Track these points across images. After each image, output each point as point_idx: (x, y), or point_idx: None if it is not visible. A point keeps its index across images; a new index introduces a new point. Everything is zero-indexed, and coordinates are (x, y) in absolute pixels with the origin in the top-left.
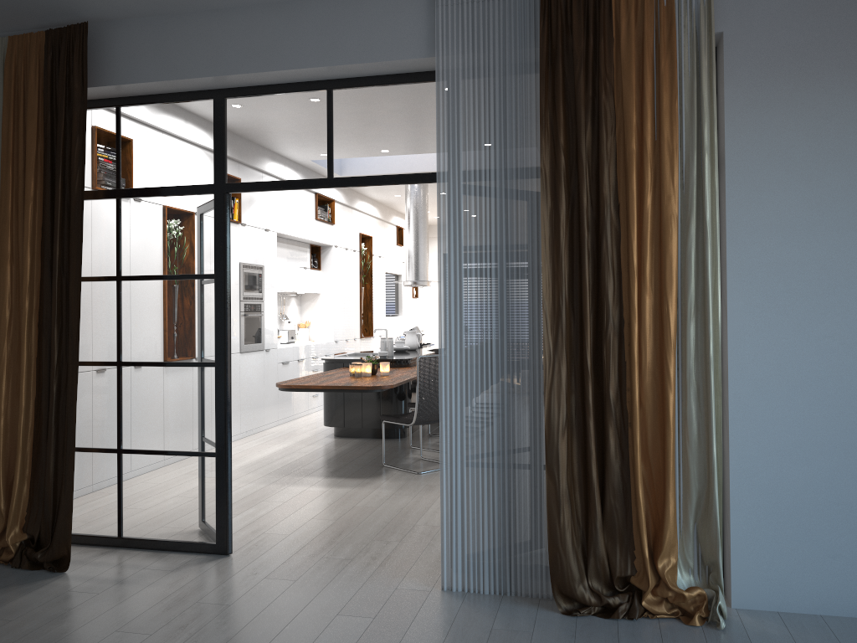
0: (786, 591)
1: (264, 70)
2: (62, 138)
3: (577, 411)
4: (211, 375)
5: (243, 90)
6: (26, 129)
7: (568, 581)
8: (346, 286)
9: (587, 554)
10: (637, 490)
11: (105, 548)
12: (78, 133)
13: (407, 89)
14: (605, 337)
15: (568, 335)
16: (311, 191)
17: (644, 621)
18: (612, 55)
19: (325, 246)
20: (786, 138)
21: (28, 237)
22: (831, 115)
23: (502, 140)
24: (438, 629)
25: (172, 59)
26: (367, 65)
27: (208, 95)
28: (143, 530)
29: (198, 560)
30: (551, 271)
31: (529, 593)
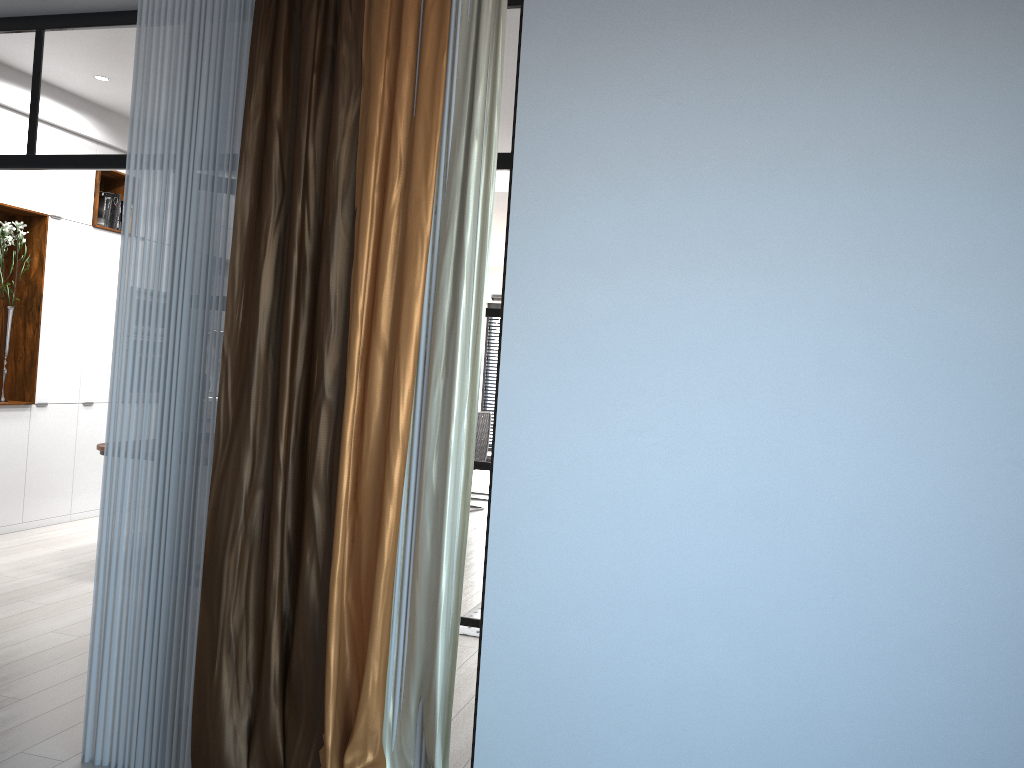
0: None
1: None
2: None
3: (266, 515)
4: None
5: None
6: None
7: None
8: None
9: (252, 733)
10: (327, 642)
11: None
12: None
13: (135, 33)
14: (313, 407)
15: (261, 399)
16: None
17: None
18: None
19: None
20: (601, 124)
21: None
22: (667, 91)
23: (214, 106)
24: None
25: None
26: None
27: None
28: None
29: None
30: (244, 302)
31: None
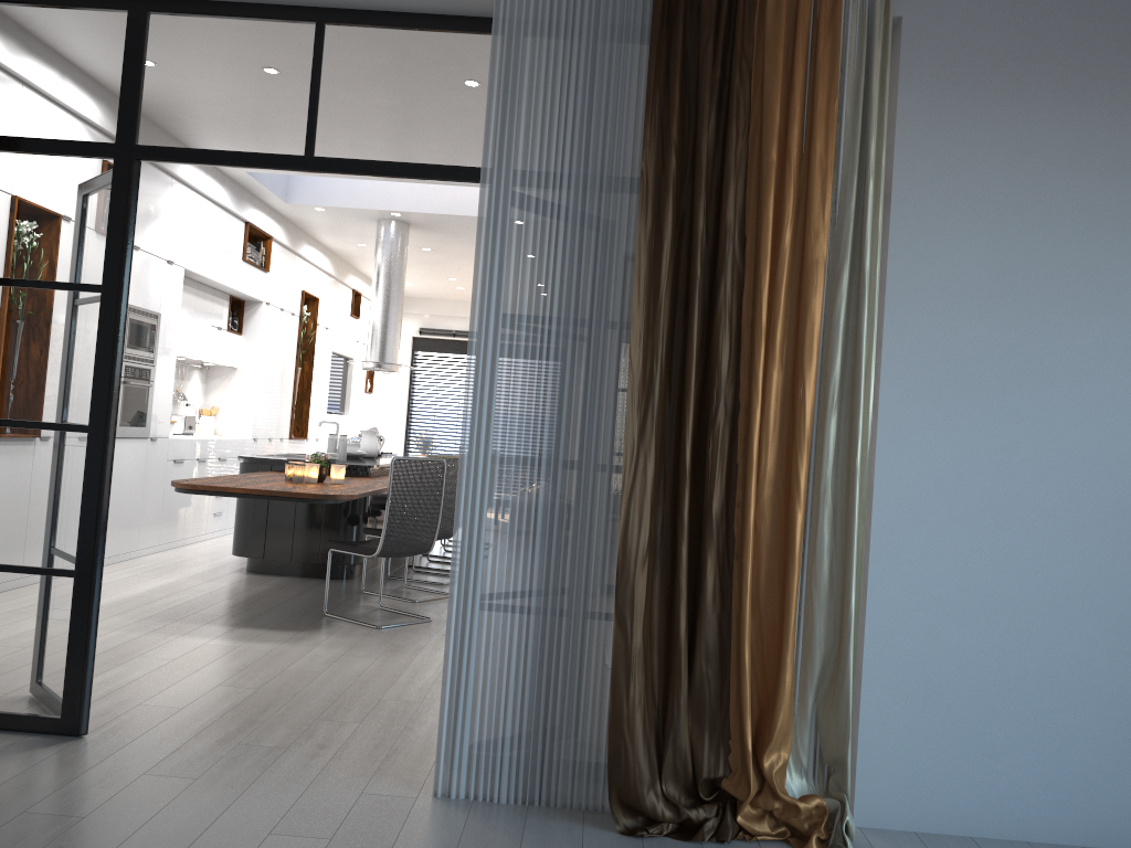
0: (927, 803)
1: None
2: None
3: (663, 532)
4: (80, 446)
5: (179, 4)
6: None
7: (634, 784)
8: (277, 363)
9: (664, 745)
10: (742, 651)
11: None
12: None
13: (441, 38)
14: (712, 426)
15: (661, 418)
16: (241, 218)
17: (740, 845)
18: (753, 25)
19: (251, 301)
20: (973, 173)
21: None
22: (1032, 149)
23: (585, 125)
24: None
25: None
26: None
27: (120, 4)
28: None
29: (28, 744)
30: (645, 323)
31: (568, 802)
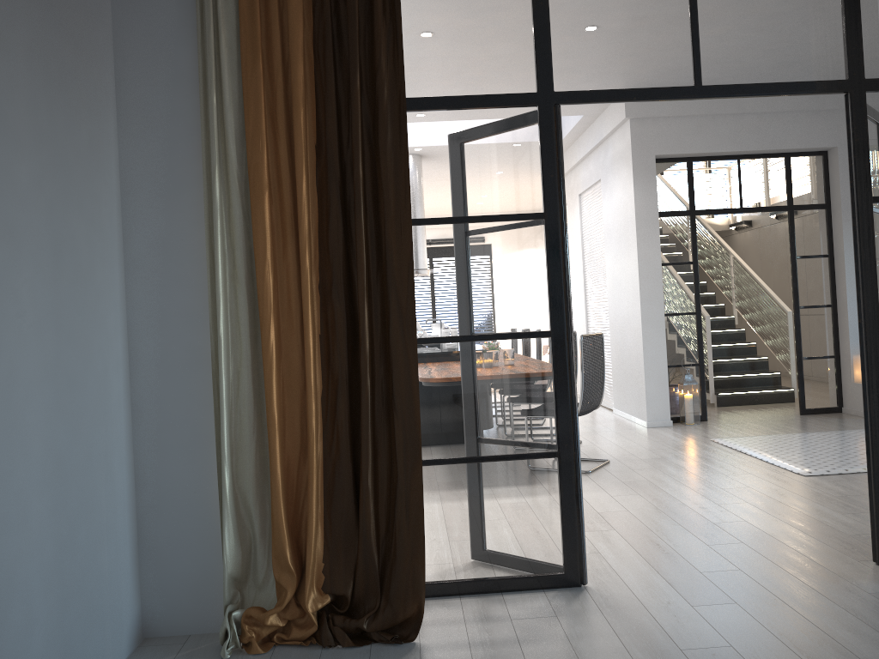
0: None
1: None
2: (357, 13)
3: None
4: (544, 348)
5: None
6: (280, 1)
7: None
8: None
9: None
10: None
11: None
12: (382, 7)
13: None
14: None
15: None
16: None
17: None
18: None
19: None
20: None
21: (304, 157)
22: None
23: None
24: None
25: None
26: None
27: None
28: (453, 569)
29: (559, 598)
30: None
31: None
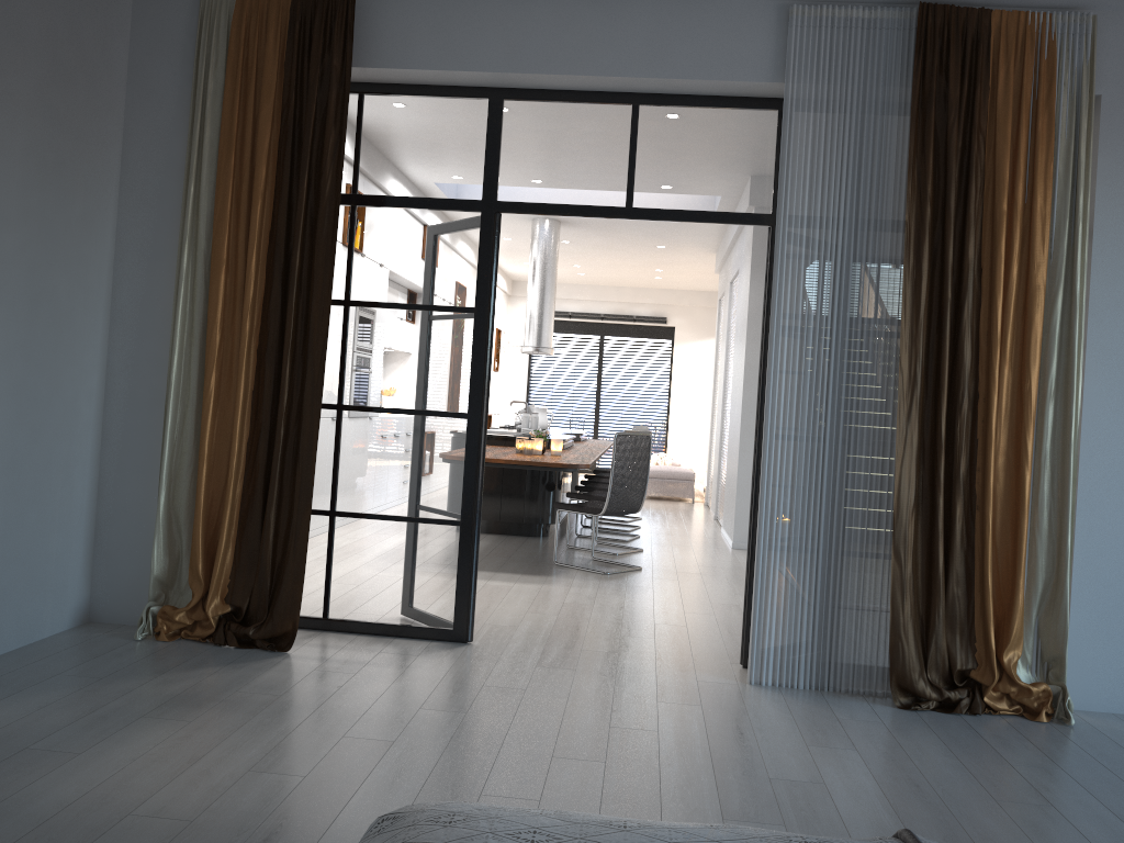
0: (1122, 692)
1: (573, 73)
2: (312, 125)
3: (922, 490)
4: (460, 428)
5: (527, 93)
6: (256, 108)
7: (909, 672)
8: None
9: (928, 645)
10: (986, 577)
11: (307, 631)
12: (334, 121)
13: (729, 114)
14: (959, 411)
15: (921, 406)
16: None
17: (988, 717)
18: (986, 106)
19: None
20: None
21: (255, 241)
22: None
23: (855, 185)
24: (781, 717)
25: (456, 45)
26: (697, 82)
27: (483, 94)
28: (357, 610)
29: (437, 647)
30: (909, 335)
31: (850, 688)
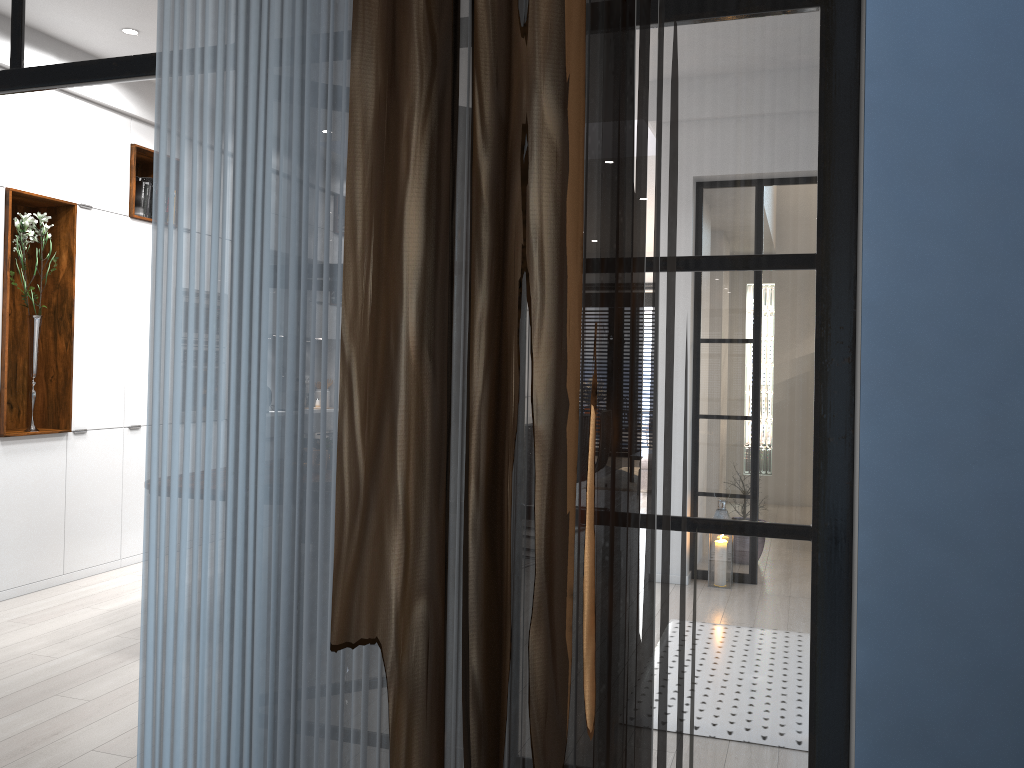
0: None
1: None
2: None
3: (433, 644)
4: None
5: None
6: None
7: None
8: None
9: None
10: None
11: None
12: None
13: None
14: (511, 446)
15: (414, 435)
16: None
17: None
18: None
19: None
20: None
21: None
22: None
23: None
24: None
25: None
26: None
27: None
28: None
29: None
30: (374, 261)
31: None
